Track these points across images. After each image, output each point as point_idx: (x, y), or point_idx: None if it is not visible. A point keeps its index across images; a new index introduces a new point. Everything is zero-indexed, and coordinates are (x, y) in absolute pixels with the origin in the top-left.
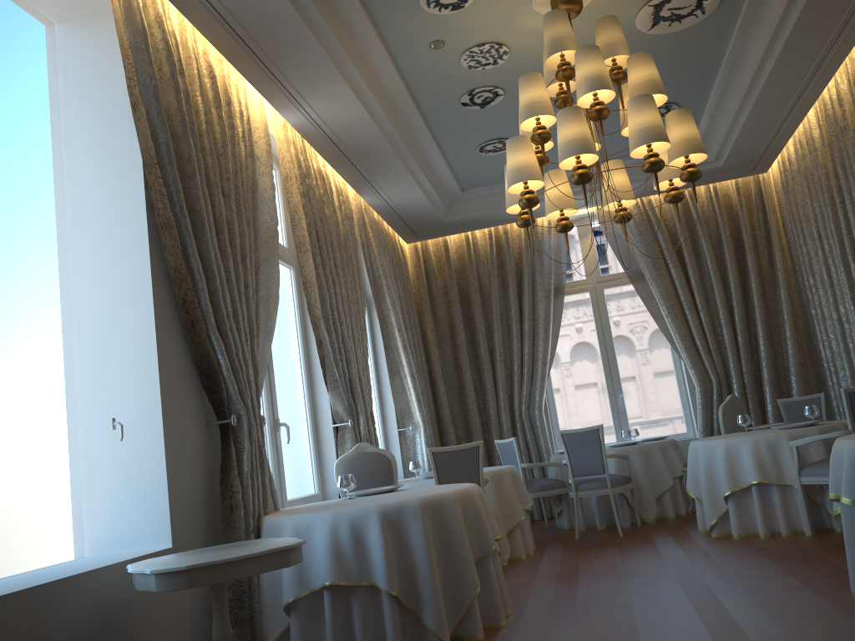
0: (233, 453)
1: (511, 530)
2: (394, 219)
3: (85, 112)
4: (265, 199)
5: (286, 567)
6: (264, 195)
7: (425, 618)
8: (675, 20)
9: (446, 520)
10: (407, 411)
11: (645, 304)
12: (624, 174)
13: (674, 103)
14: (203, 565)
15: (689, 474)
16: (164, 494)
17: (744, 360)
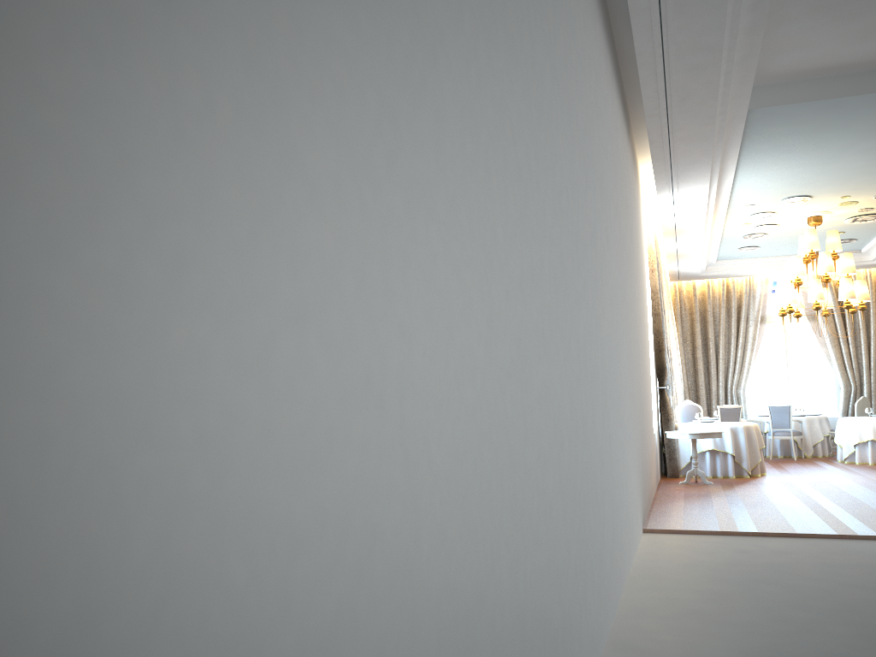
0: (667, 400)
1: None
2: (674, 273)
3: None
4: None
5: (721, 437)
6: None
7: (743, 465)
8: (863, 221)
9: (750, 433)
10: None
11: (816, 335)
12: (829, 295)
13: (854, 239)
14: (703, 433)
15: (836, 433)
16: (654, 411)
17: (872, 376)
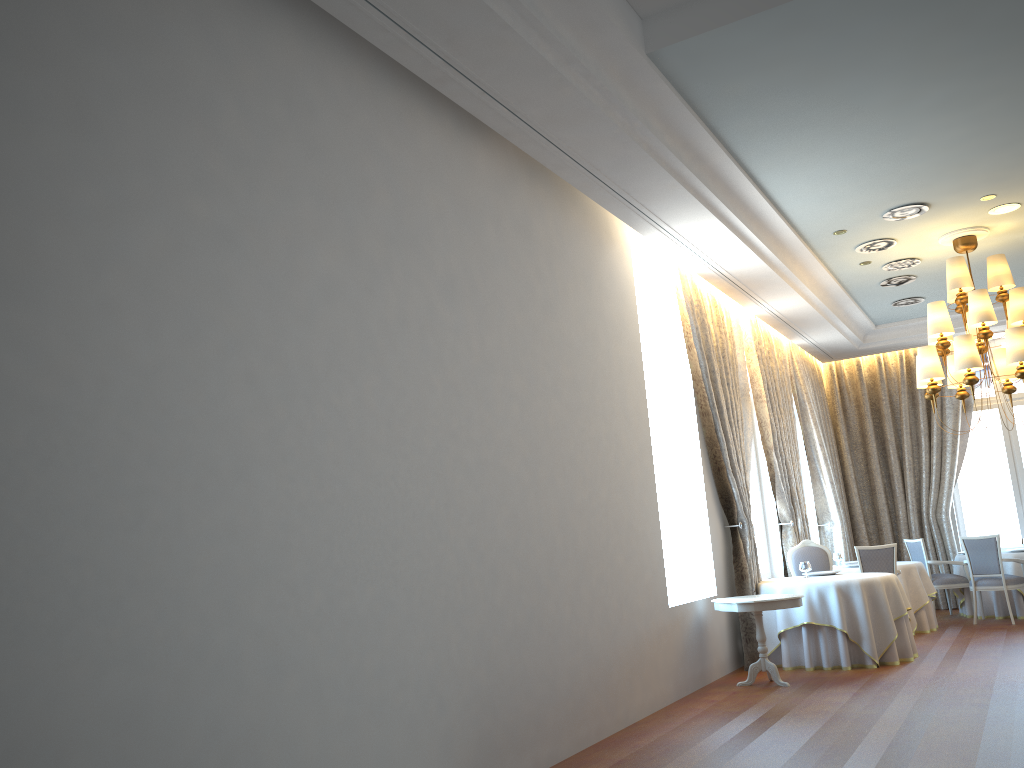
0: (740, 545)
1: (917, 610)
2: (814, 350)
3: (655, 345)
4: (740, 373)
5: (797, 606)
6: (739, 370)
7: (863, 648)
8: None
9: (875, 593)
10: (826, 511)
11: None
12: None
13: None
14: (760, 601)
15: None
16: (710, 566)
17: None
